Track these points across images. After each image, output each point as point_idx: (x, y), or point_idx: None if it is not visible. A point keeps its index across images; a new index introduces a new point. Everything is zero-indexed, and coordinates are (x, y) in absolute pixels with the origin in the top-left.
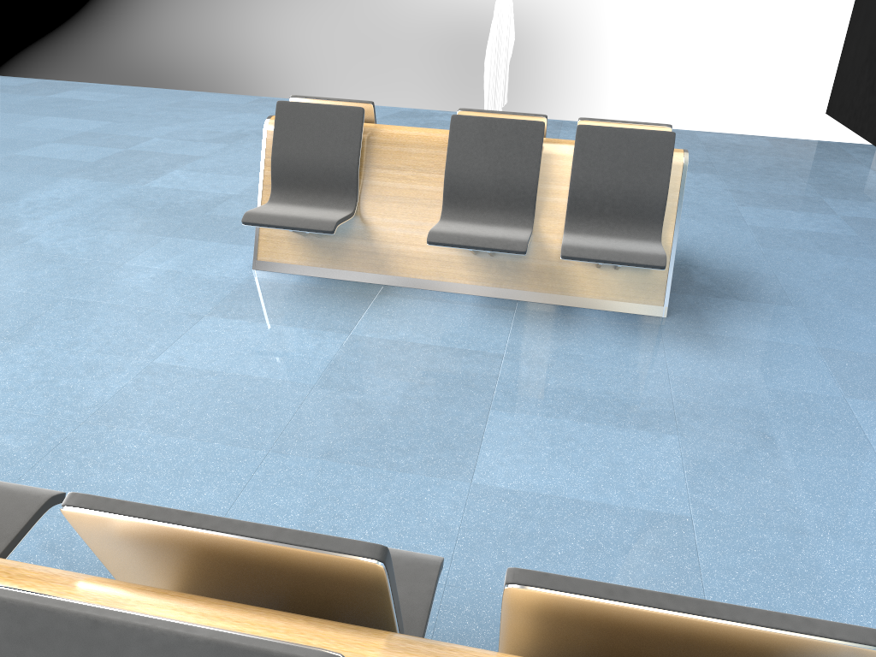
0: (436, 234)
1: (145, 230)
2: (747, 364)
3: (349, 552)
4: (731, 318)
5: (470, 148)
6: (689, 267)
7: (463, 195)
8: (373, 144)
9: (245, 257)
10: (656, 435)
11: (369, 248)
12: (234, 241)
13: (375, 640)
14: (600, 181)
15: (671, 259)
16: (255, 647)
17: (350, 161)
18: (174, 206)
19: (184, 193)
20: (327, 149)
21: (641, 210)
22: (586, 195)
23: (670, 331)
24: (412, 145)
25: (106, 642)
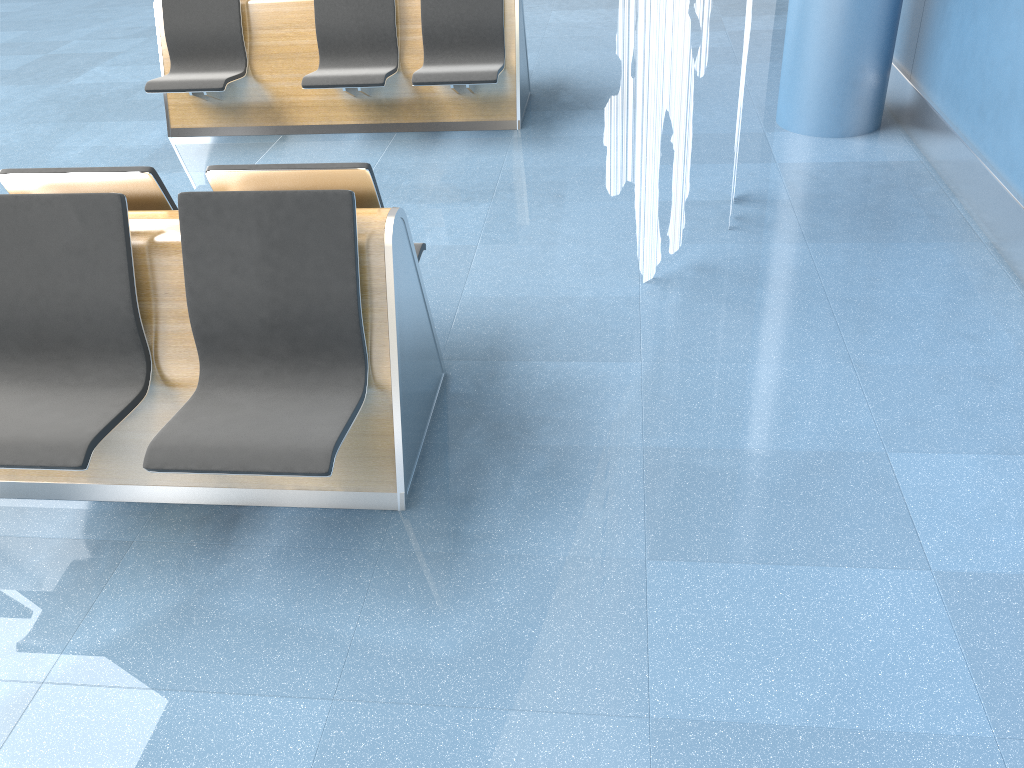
0: (309, 79)
1: (71, 119)
2: (570, 153)
3: (135, 171)
4: (576, 124)
5: (333, 0)
6: (560, 90)
7: (334, 44)
8: (251, 8)
9: (162, 129)
10: (474, 204)
11: (264, 104)
12: (153, 118)
13: (154, 210)
14: (446, 16)
15: (517, 78)
16: (84, 193)
17: (233, 26)
18: (96, 97)
19: (105, 86)
20: (211, 18)
21: (484, 37)
22: (436, 30)
23: (518, 139)
24: (285, 4)
25: (23, 204)
